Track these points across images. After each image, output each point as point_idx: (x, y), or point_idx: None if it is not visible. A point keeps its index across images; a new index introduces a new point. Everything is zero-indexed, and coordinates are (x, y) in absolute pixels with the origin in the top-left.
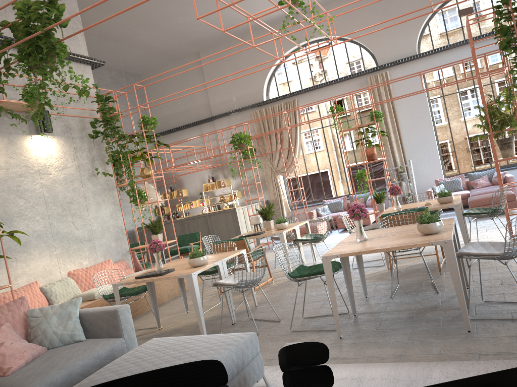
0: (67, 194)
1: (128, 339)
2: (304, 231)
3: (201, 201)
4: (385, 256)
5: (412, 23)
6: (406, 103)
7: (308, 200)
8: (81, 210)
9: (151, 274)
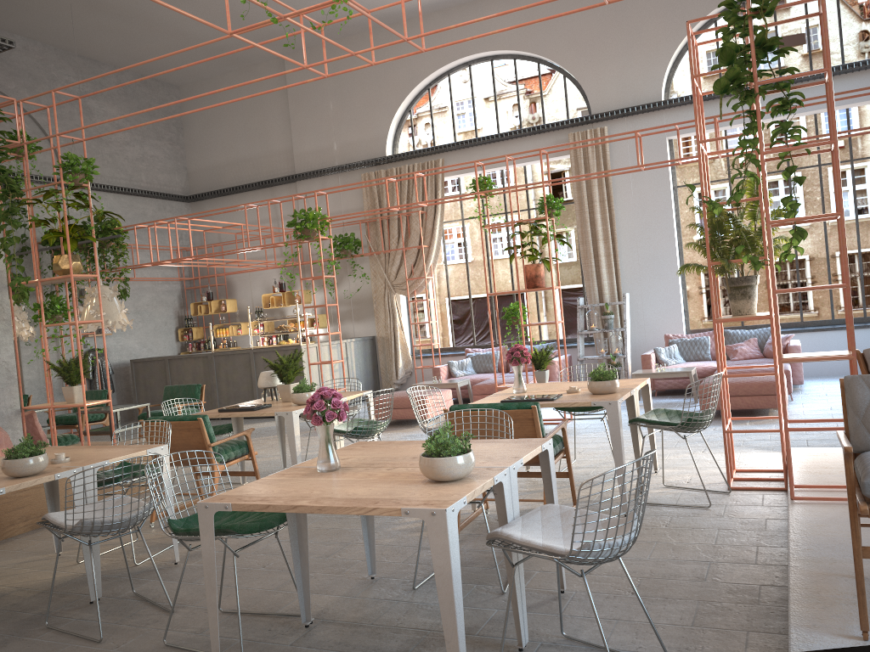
0: None
1: None
2: (402, 403)
3: (244, 326)
4: None
5: (660, 44)
6: (633, 188)
7: (486, 340)
8: None
9: None
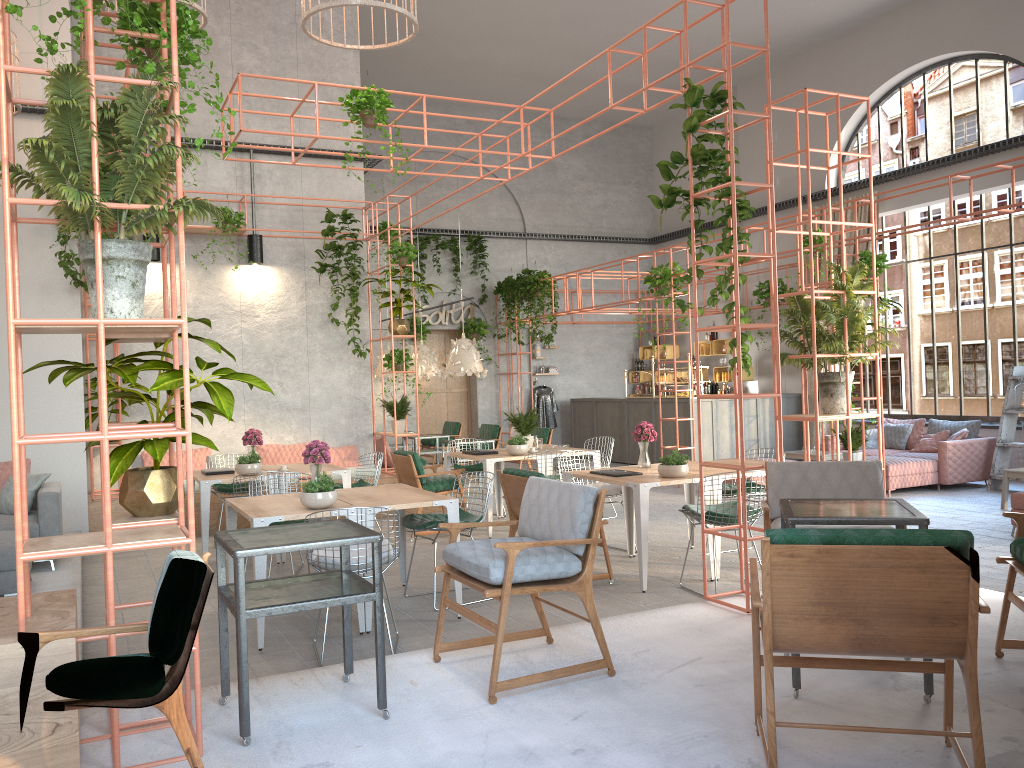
0: (279, 345)
1: (44, 526)
2: None
3: (649, 375)
4: None
5: None
6: None
7: None
8: (297, 368)
9: (204, 471)
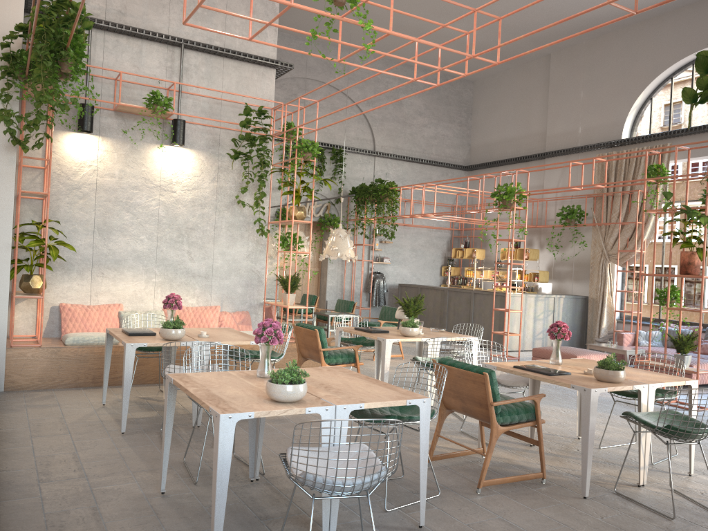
0: (190, 219)
1: None
2: None
3: (471, 271)
4: (479, 430)
5: None
6: None
7: None
8: (204, 241)
9: (126, 331)
